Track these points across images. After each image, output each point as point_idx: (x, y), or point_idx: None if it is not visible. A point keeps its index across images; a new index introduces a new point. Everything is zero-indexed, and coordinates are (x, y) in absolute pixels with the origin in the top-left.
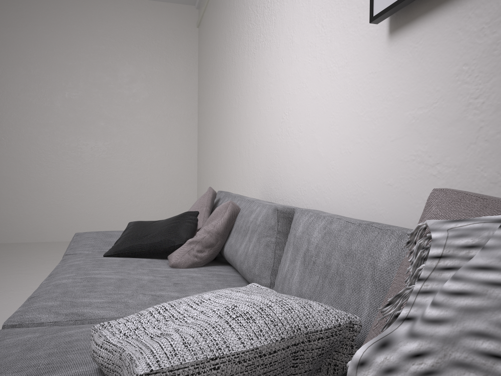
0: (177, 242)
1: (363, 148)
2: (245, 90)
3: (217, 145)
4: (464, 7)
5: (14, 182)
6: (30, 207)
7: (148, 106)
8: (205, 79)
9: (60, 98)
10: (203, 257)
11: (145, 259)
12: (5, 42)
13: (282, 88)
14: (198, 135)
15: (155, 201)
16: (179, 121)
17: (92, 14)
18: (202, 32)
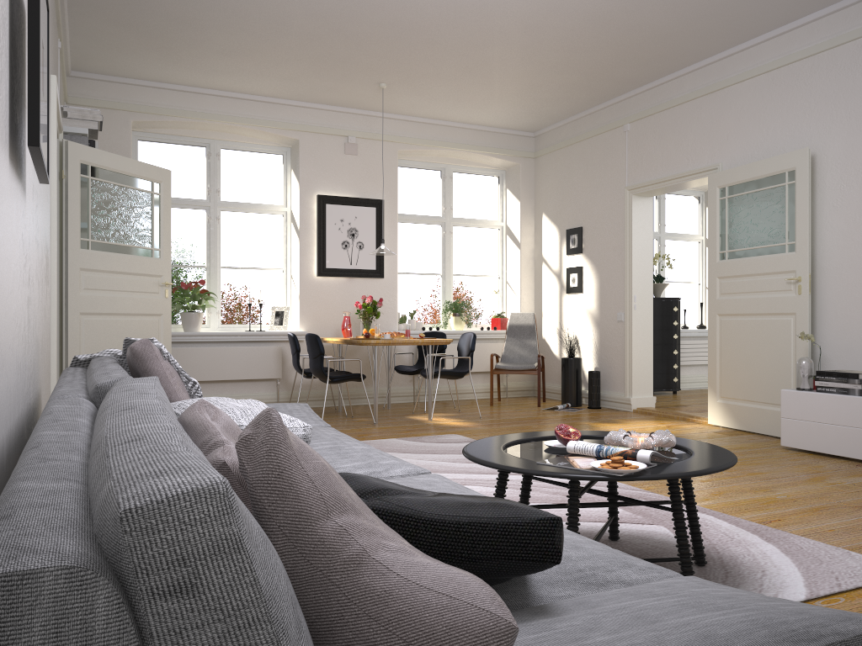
0: None
1: (3, 295)
2: None
3: None
4: (20, 192)
5: None
6: None
7: None
8: None
9: None
10: None
11: None
12: None
13: None
14: None
15: None
16: None
17: None
18: None
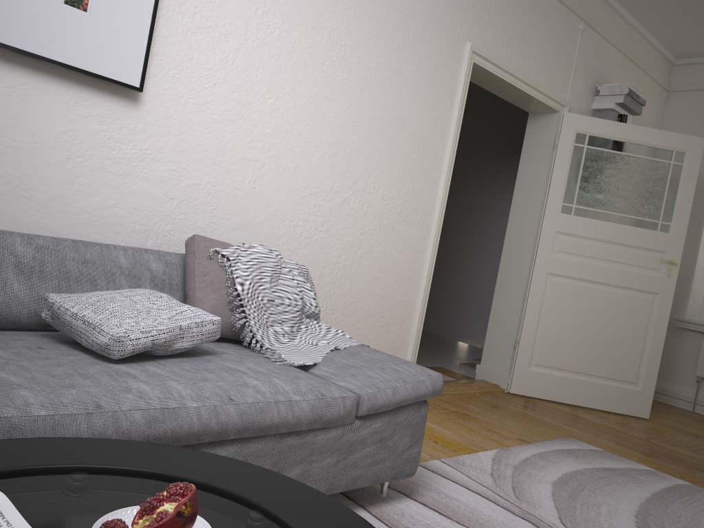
0: None
1: None
2: None
3: None
4: (74, 92)
5: None
6: None
7: None
8: None
9: None
10: None
11: None
12: None
13: None
14: None
15: None
16: None
17: None
18: None
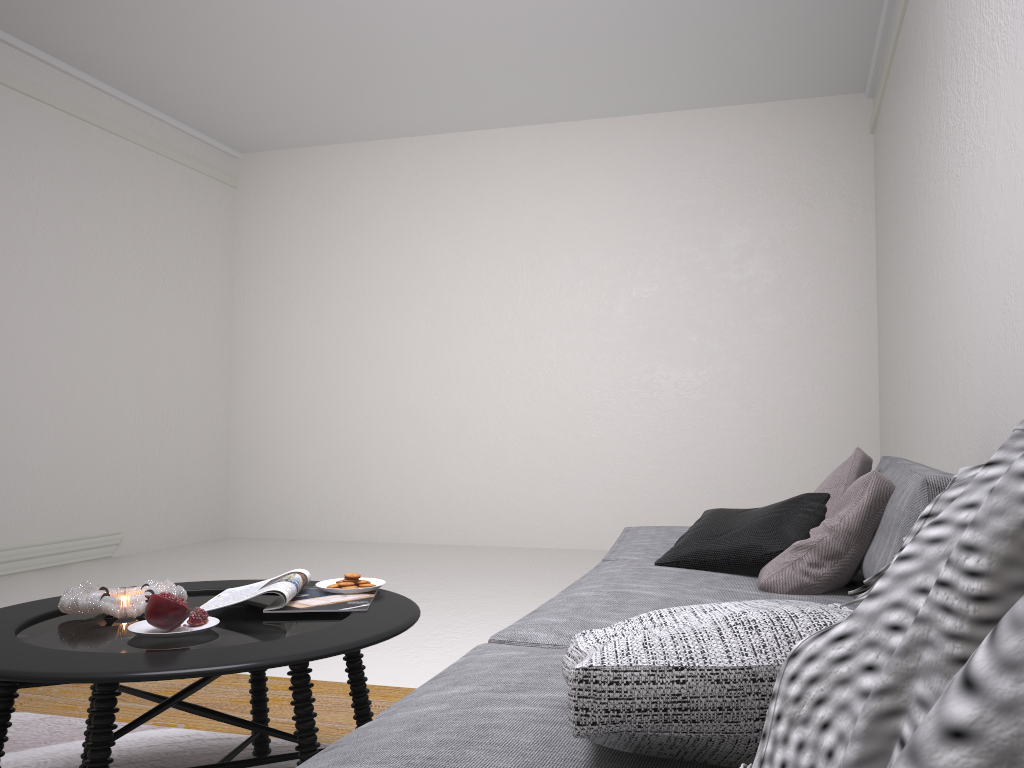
0: (776, 546)
1: None
2: (947, 251)
3: (907, 365)
4: None
5: (555, 446)
6: (578, 489)
7: (777, 298)
8: (886, 234)
9: (624, 299)
10: (820, 577)
11: (721, 574)
12: (543, 218)
13: (1002, 242)
14: (878, 348)
15: (793, 483)
16: (838, 323)
17: (675, 147)
18: (879, 141)
